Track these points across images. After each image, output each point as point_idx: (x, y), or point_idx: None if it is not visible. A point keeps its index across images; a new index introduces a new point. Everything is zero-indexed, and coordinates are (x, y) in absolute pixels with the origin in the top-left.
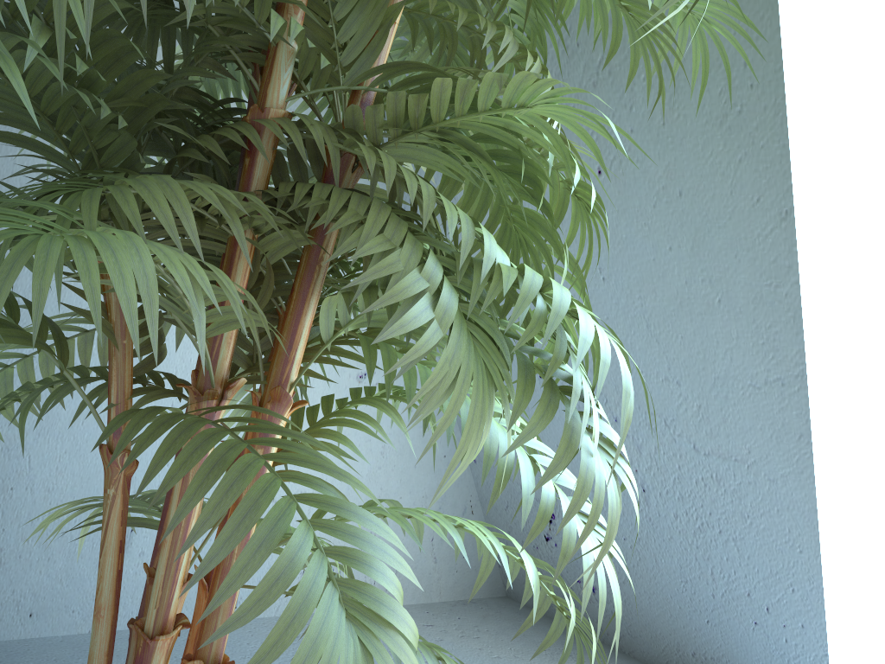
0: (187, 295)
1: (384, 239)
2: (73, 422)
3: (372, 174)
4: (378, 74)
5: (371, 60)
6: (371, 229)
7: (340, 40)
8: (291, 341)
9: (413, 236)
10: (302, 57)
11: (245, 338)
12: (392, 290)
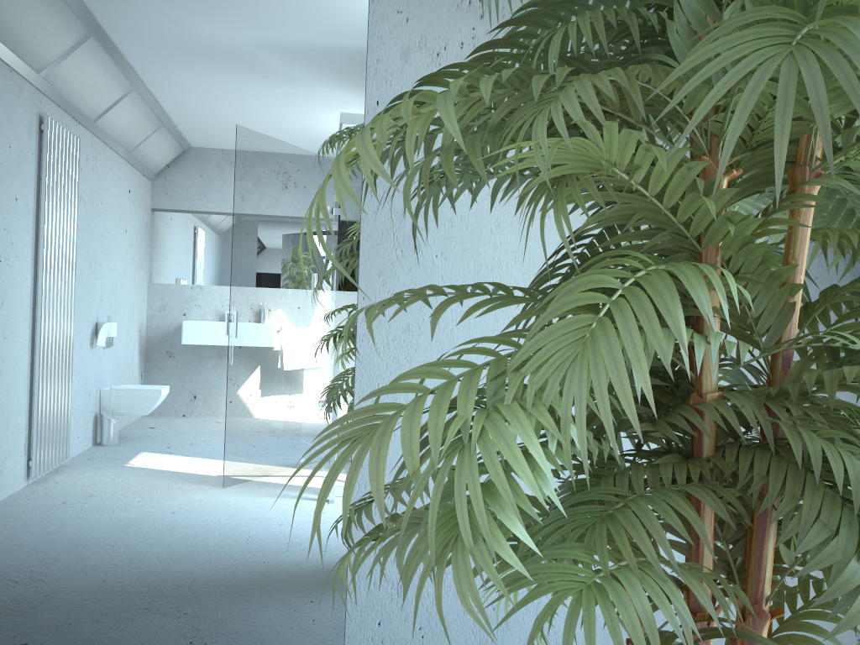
0: (676, 631)
1: (820, 526)
2: (604, 624)
3: (800, 466)
4: (793, 330)
5: (783, 324)
6: (807, 515)
7: (753, 315)
8: (759, 564)
9: (848, 513)
10: (724, 343)
11: (719, 548)
12: (834, 584)
